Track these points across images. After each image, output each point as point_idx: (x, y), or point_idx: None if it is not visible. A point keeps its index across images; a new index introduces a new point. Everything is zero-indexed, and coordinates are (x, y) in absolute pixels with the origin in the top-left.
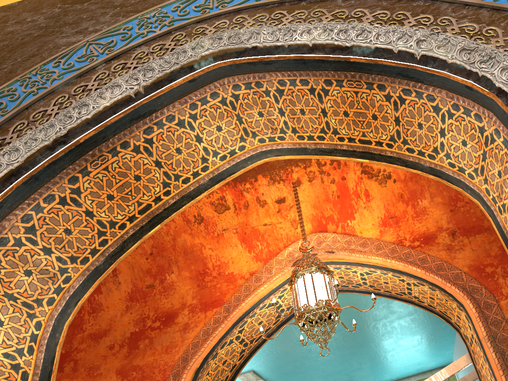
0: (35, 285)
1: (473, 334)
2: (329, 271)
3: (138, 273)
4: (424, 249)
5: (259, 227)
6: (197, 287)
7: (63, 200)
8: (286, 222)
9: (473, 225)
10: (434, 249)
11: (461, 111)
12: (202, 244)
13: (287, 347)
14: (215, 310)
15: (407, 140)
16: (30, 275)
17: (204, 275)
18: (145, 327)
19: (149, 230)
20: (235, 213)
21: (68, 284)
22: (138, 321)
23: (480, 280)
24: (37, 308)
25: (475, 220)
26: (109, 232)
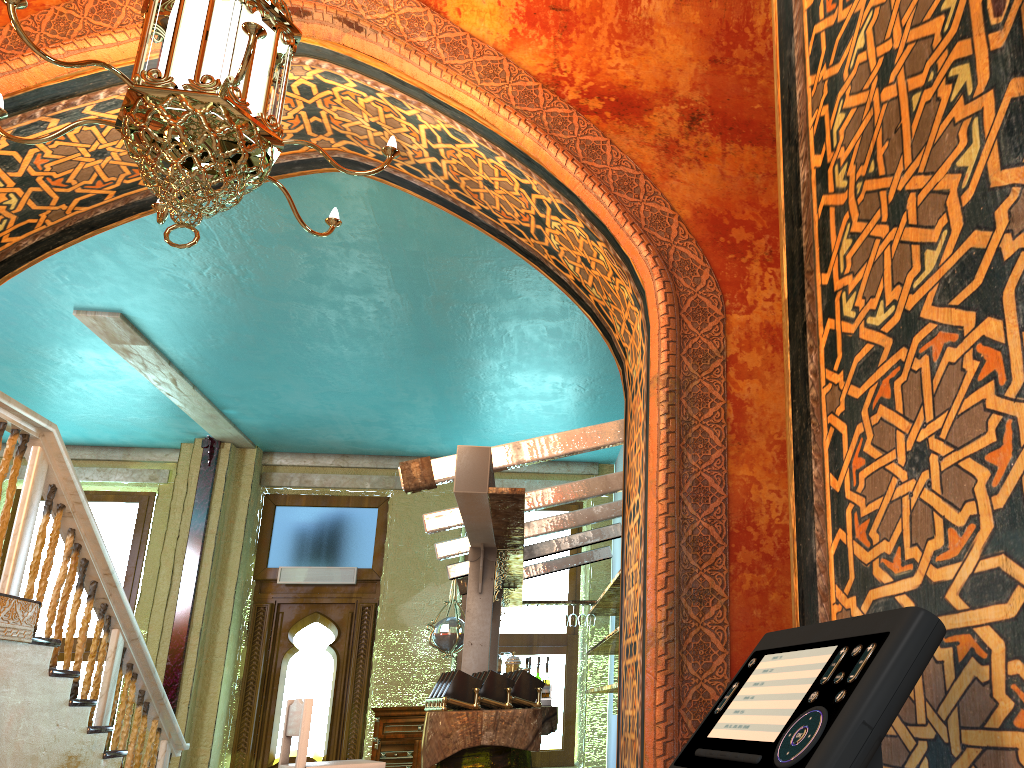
0: None
1: (642, 371)
2: (287, 24)
3: None
4: (608, 127)
5: None
6: None
7: None
8: None
9: (748, 119)
10: (633, 136)
11: None
12: None
13: (222, 283)
14: None
15: None
16: None
17: None
18: None
19: None
20: None
21: None
22: None
23: (708, 251)
24: None
25: (759, 108)
26: None
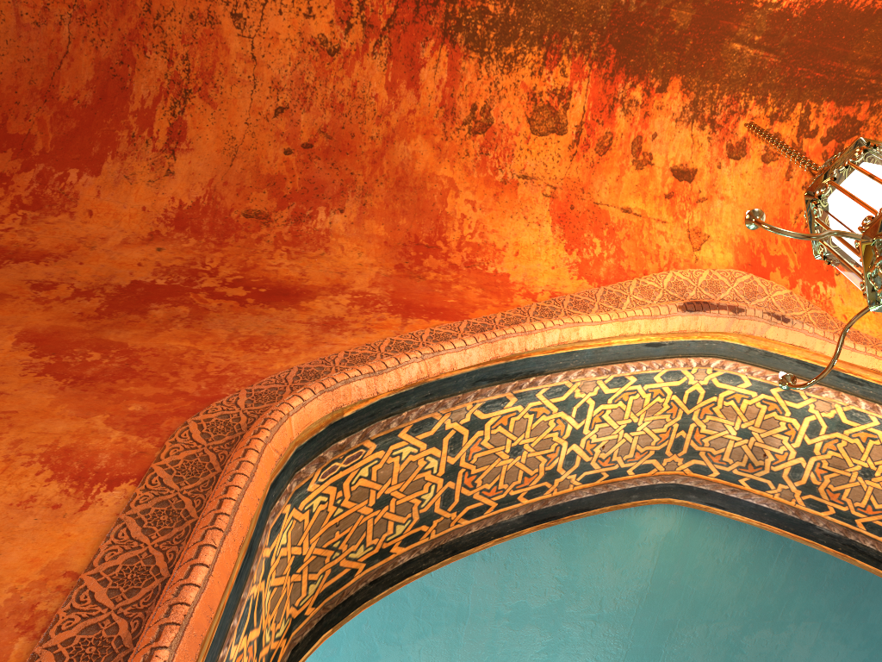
0: None
1: None
2: None
3: (241, 174)
4: None
5: (609, 211)
6: (394, 270)
7: None
8: (679, 227)
9: None
10: None
11: None
12: (453, 184)
13: None
14: (438, 322)
15: None
16: None
17: (426, 250)
18: (193, 286)
19: None
20: (571, 151)
21: None
22: (172, 270)
23: None
24: None
25: None
26: None
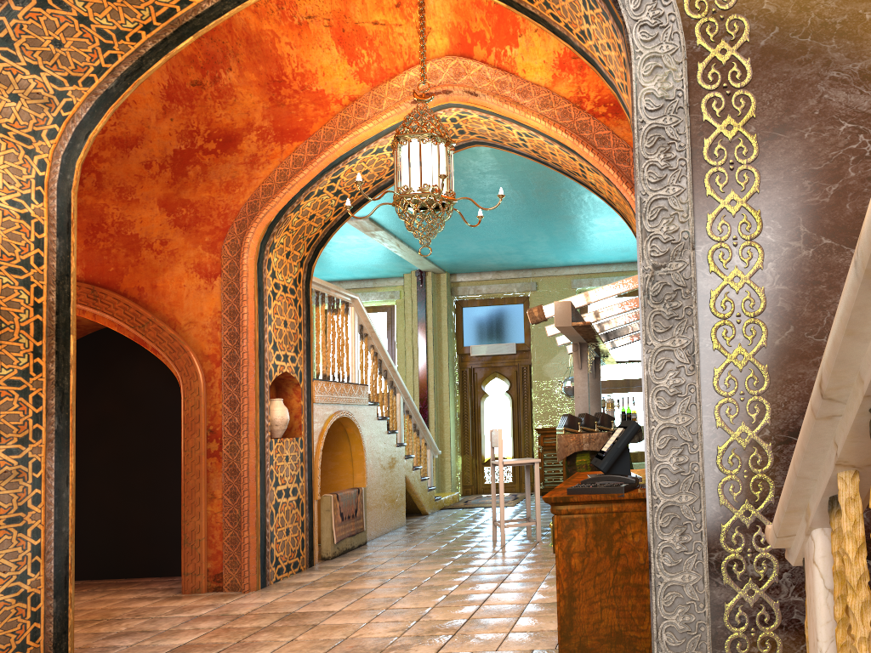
0: (28, 113)
1: None
2: (449, 141)
3: (176, 59)
4: (610, 123)
5: (365, 26)
6: (270, 103)
7: (43, 1)
8: (410, 26)
9: None
10: (624, 126)
11: (600, 10)
12: (274, 33)
13: None
14: (296, 144)
15: (549, 4)
16: (17, 100)
17: (279, 84)
18: (195, 146)
19: (176, 44)
20: None
21: (71, 112)
22: (183, 135)
23: None
24: (36, 142)
25: None
26: (117, 46)
